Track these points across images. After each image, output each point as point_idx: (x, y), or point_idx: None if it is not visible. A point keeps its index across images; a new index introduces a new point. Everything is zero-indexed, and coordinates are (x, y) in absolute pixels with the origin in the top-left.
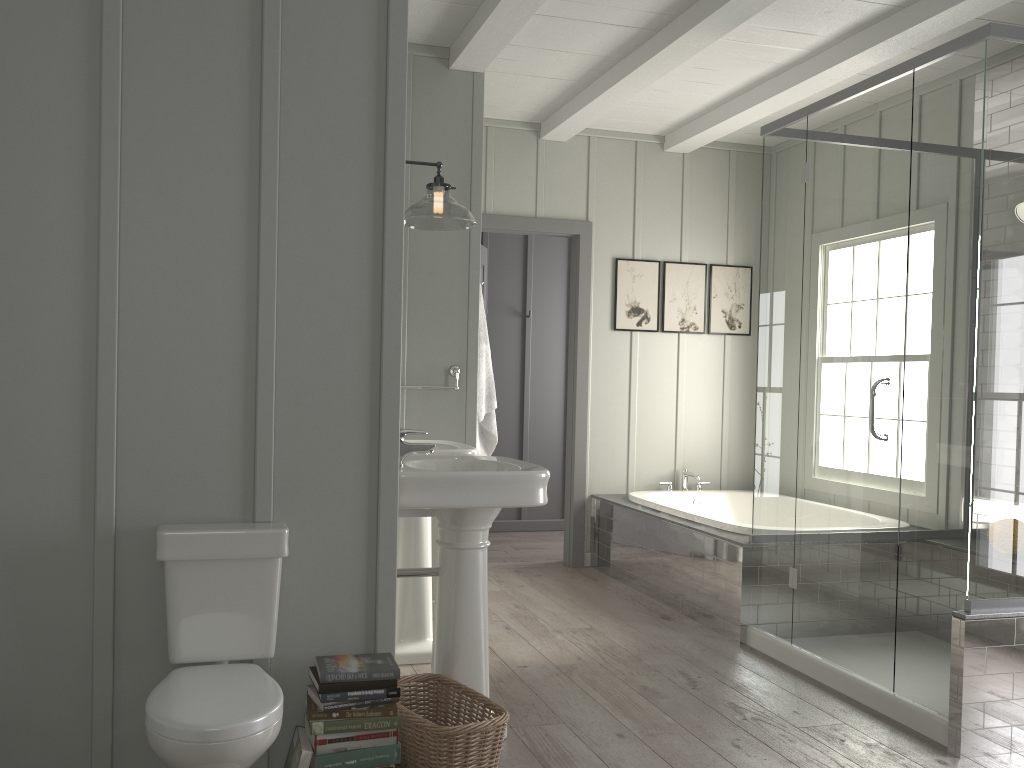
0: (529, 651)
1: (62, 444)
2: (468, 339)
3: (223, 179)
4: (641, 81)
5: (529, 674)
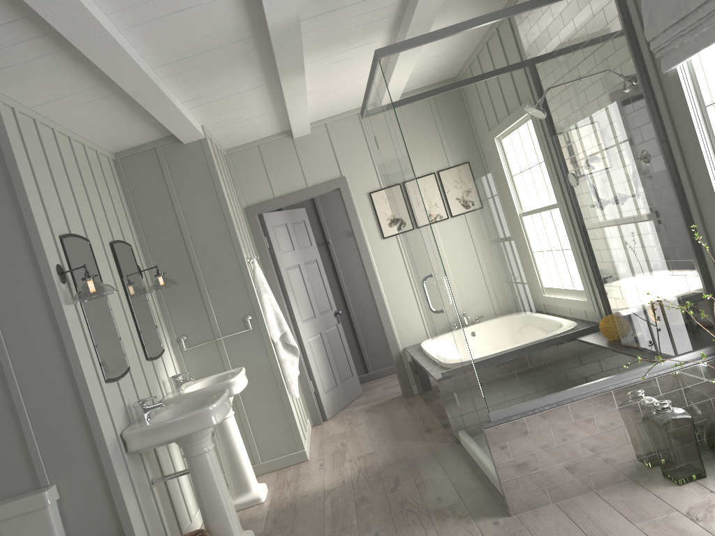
0: (318, 482)
1: None
2: (250, 297)
3: None
4: (299, 103)
5: (303, 502)
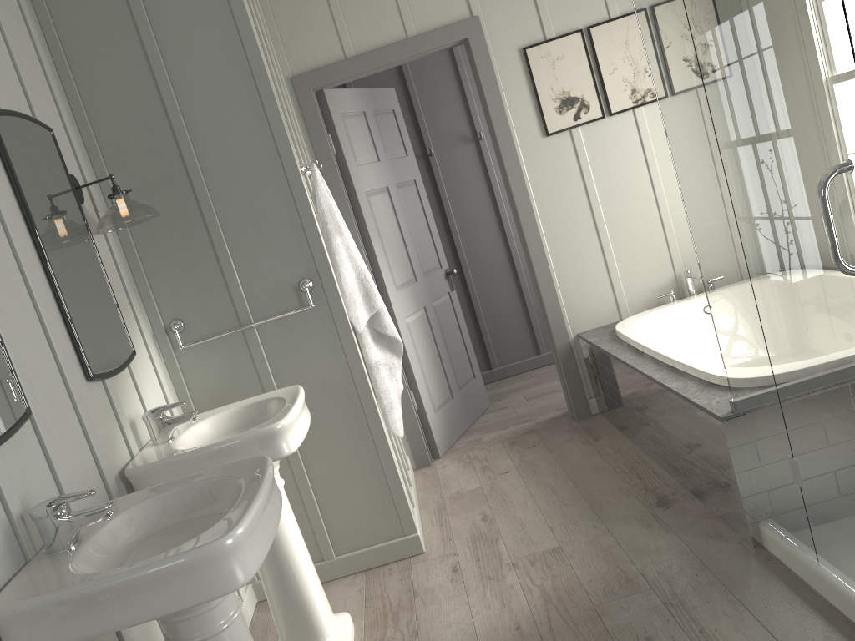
0: (460, 621)
1: None
2: (308, 242)
3: None
4: None
5: None
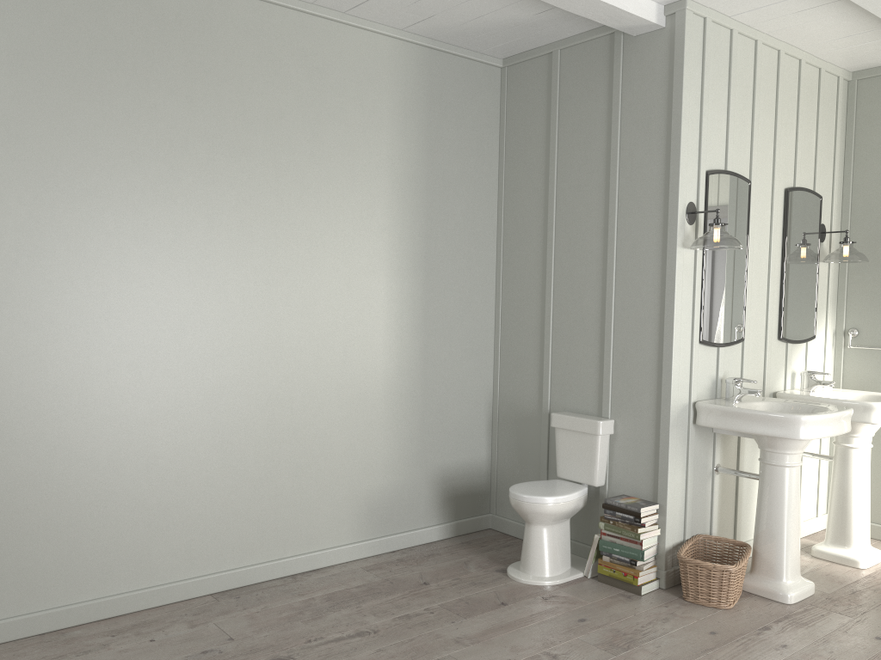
0: None
1: (532, 369)
2: None
3: (593, 240)
4: None
5: None
